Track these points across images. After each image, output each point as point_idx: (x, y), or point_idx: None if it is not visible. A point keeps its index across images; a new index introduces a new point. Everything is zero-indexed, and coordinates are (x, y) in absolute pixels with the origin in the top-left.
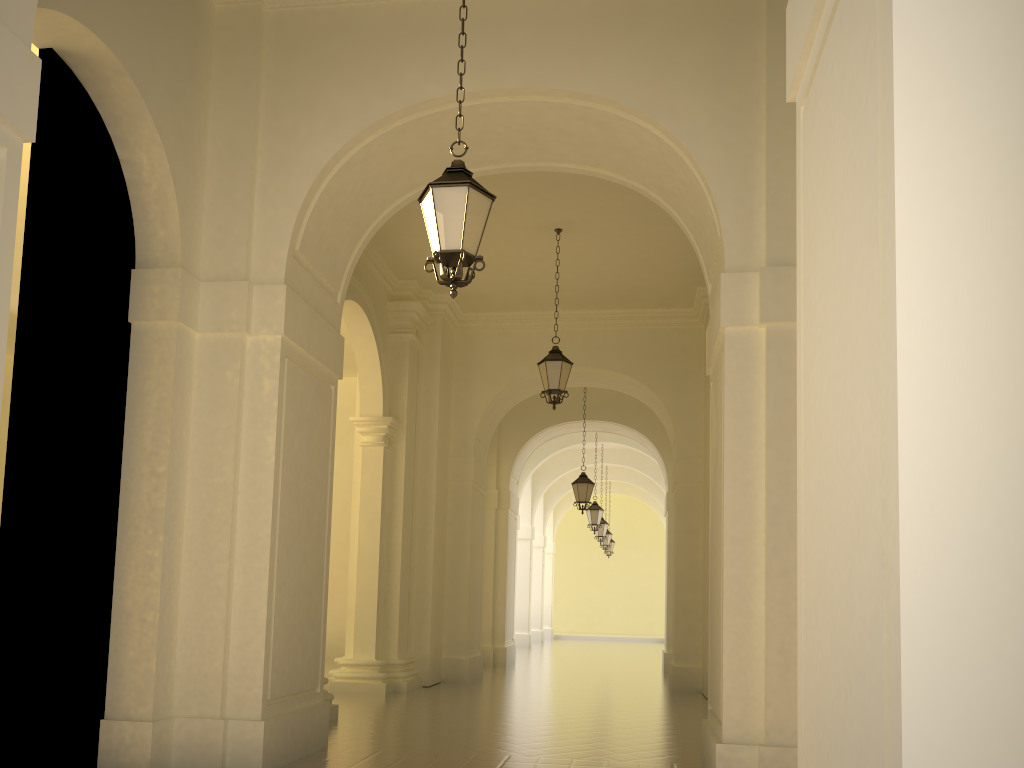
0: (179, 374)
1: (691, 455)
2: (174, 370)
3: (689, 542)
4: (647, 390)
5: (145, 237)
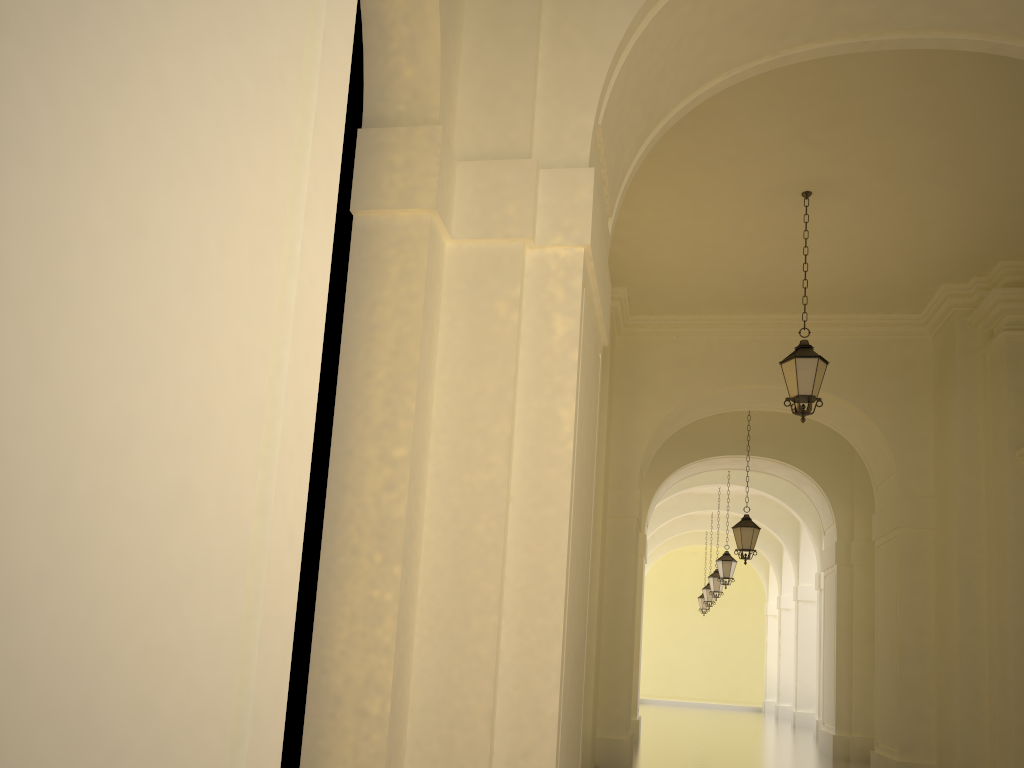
0: (428, 299)
1: (917, 494)
2: (424, 290)
3: (916, 603)
4: (856, 414)
5: (380, 80)
